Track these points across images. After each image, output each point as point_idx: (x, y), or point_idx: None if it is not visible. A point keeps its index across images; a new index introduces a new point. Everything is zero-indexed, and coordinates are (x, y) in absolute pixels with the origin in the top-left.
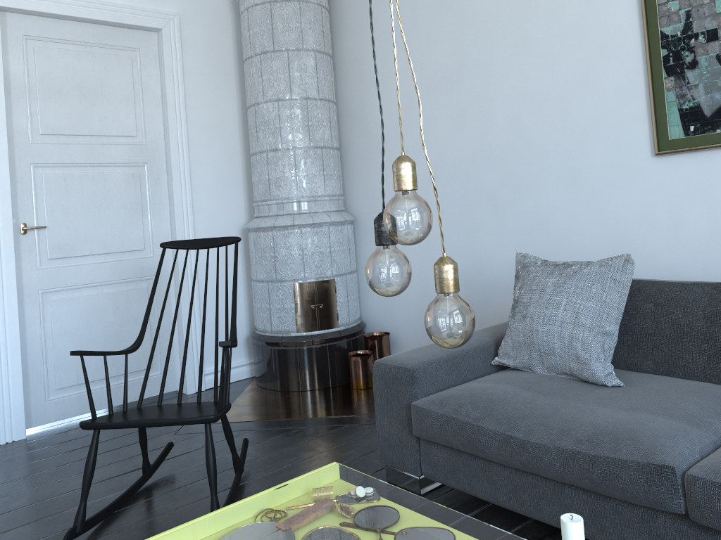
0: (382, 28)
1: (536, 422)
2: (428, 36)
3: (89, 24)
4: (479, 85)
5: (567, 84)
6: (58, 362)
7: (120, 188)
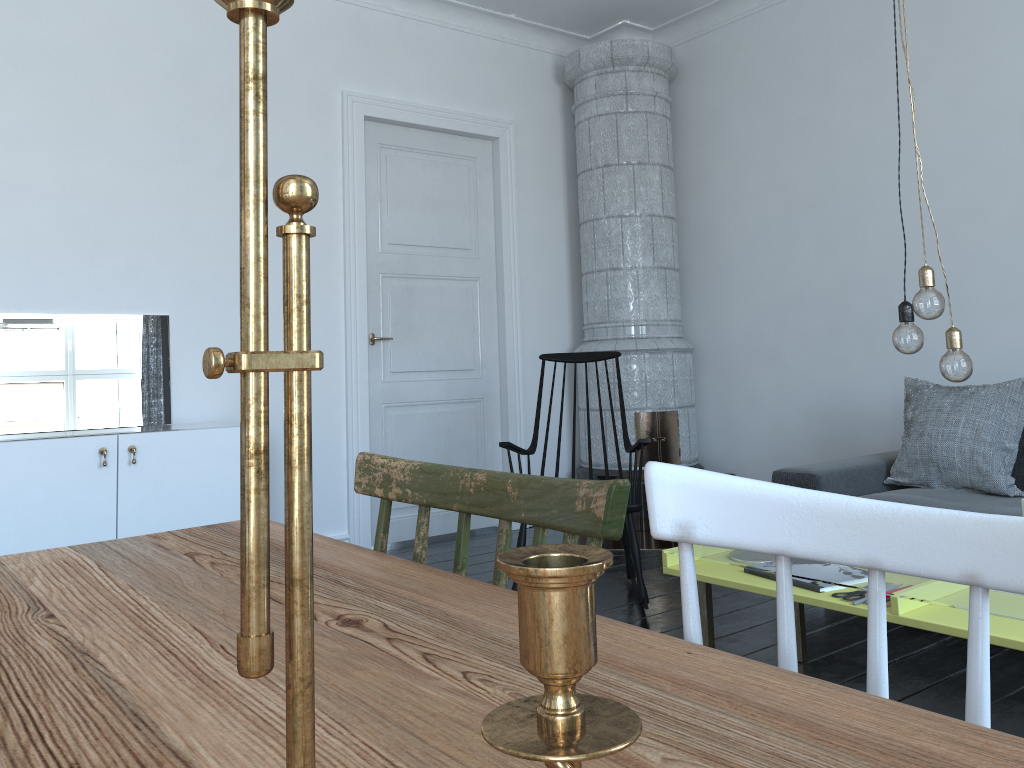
0: (734, 143)
1: None
2: (790, 154)
3: (432, 132)
4: (851, 208)
5: (952, 212)
6: None
7: (454, 302)
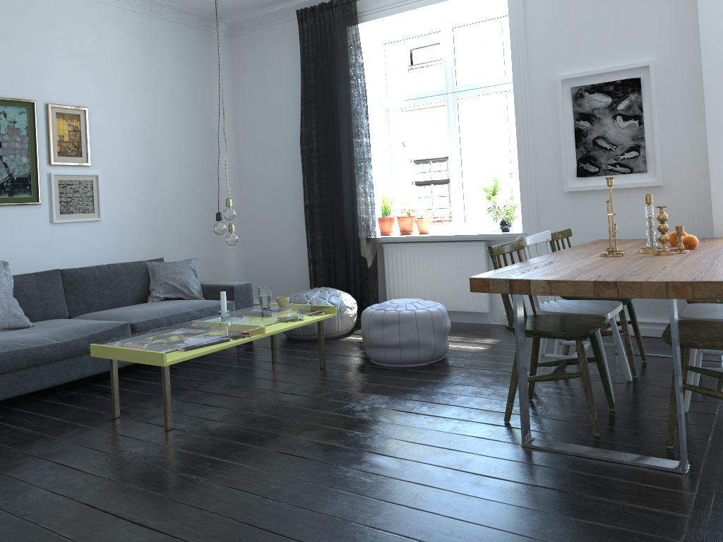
0: None
1: (57, 336)
2: None
3: None
4: None
5: None
6: None
7: None
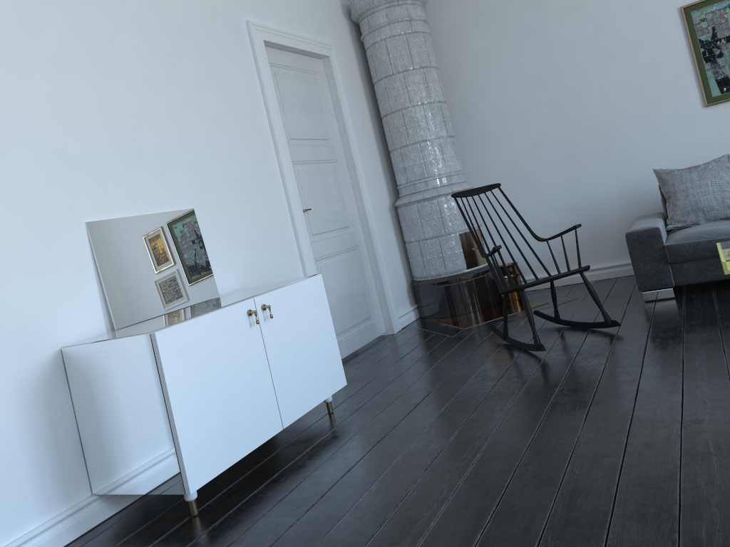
0: (476, 49)
1: None
2: (521, 52)
3: (293, 53)
4: (571, 80)
5: (639, 73)
6: (332, 314)
7: (330, 179)
